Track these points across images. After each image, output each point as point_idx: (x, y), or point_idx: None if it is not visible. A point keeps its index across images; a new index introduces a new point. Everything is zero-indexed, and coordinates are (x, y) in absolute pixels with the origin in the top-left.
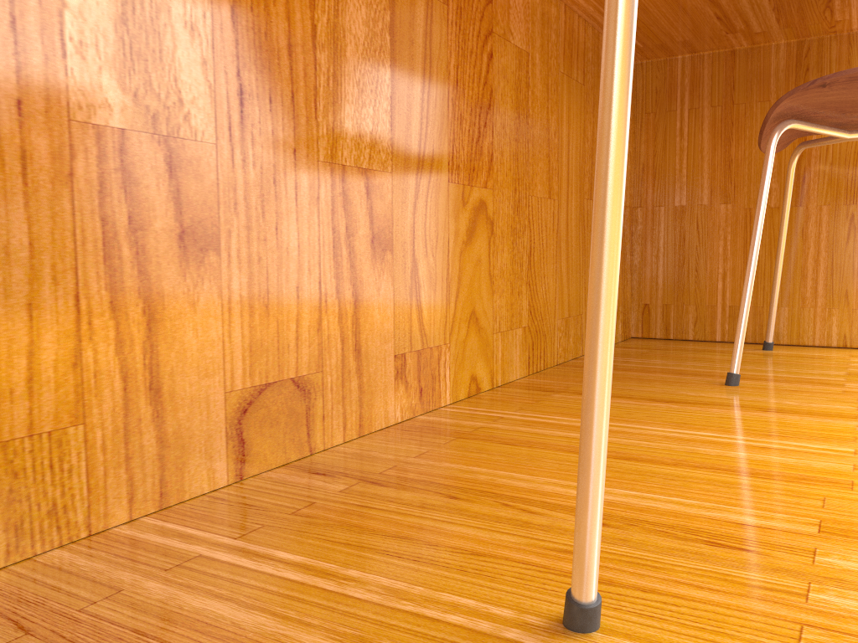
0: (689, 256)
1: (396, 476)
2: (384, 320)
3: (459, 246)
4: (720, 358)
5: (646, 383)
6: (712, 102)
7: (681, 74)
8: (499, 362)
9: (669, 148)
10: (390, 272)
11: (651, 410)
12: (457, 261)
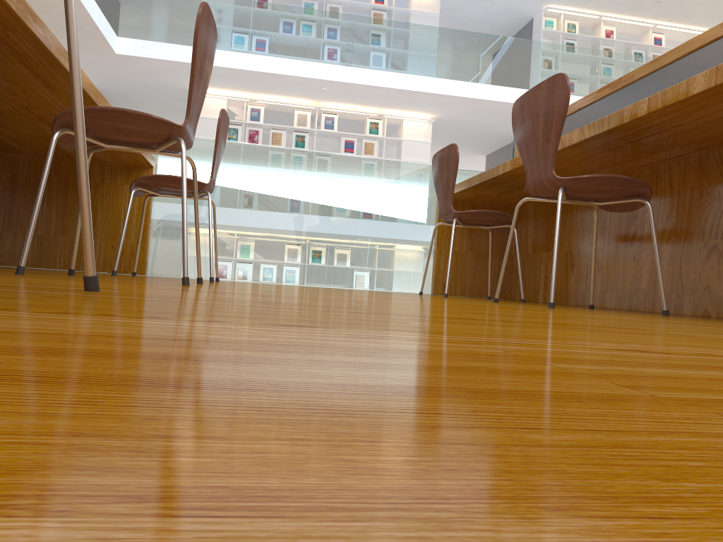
0: None
1: None
2: None
3: None
4: None
5: None
6: None
7: None
8: None
9: None
10: None
11: None
12: None
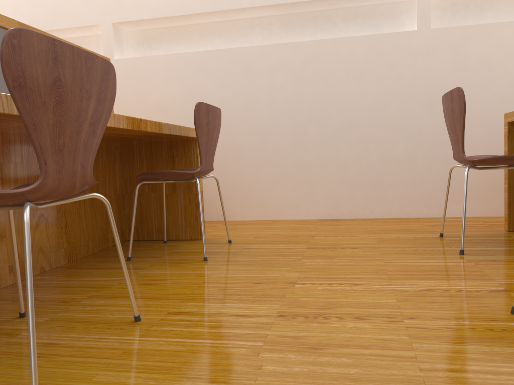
0: (143, 210)
1: (2, 298)
2: (4, 257)
3: (33, 229)
4: (143, 249)
5: (103, 262)
6: (146, 158)
7: (136, 147)
8: (54, 261)
9: (134, 173)
10: (5, 243)
11: (91, 272)
12: (32, 234)
